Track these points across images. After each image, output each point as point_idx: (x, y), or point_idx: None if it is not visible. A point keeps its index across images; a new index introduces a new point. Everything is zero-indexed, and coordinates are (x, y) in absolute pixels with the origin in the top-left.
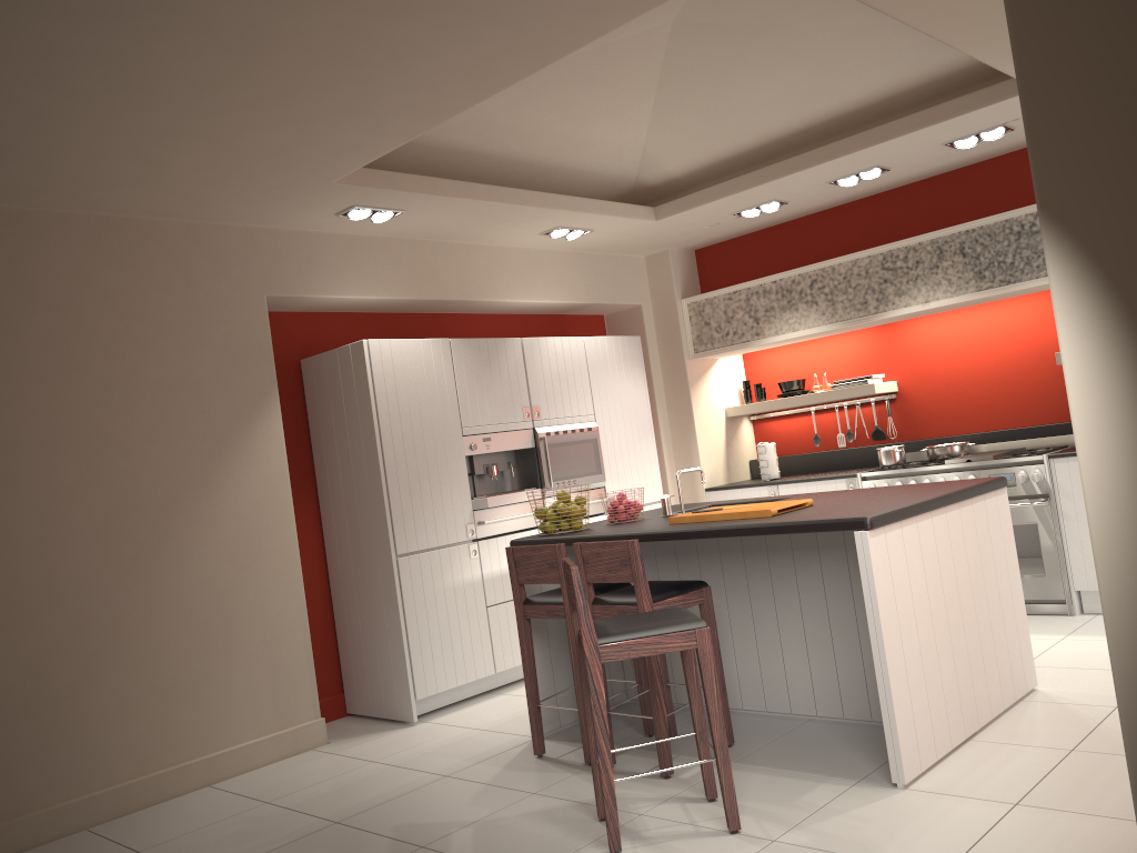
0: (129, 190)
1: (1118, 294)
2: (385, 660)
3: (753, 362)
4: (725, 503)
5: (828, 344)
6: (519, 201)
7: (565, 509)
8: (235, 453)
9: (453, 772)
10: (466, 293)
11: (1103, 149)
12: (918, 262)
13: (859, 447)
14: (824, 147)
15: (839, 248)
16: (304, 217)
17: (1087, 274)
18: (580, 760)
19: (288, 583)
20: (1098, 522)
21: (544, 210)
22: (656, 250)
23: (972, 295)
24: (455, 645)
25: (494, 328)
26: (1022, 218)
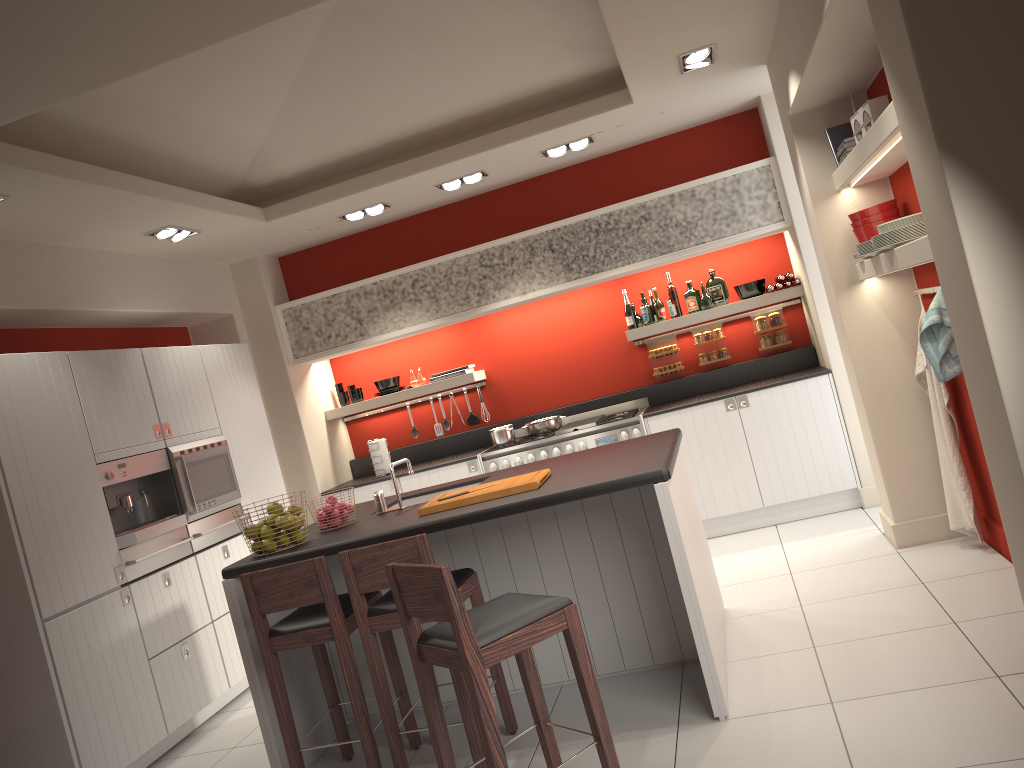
0: None
1: (1016, 217)
2: (35, 756)
3: (341, 365)
4: (417, 493)
5: (417, 342)
6: (145, 191)
7: (287, 521)
8: None
9: None
10: (64, 302)
11: (992, 92)
12: (513, 259)
13: (458, 433)
14: (445, 149)
15: (430, 250)
16: None
17: (987, 201)
18: None
19: None
20: (1017, 417)
21: (168, 204)
22: (244, 257)
23: (563, 285)
24: (123, 714)
25: (81, 344)
26: (598, 218)
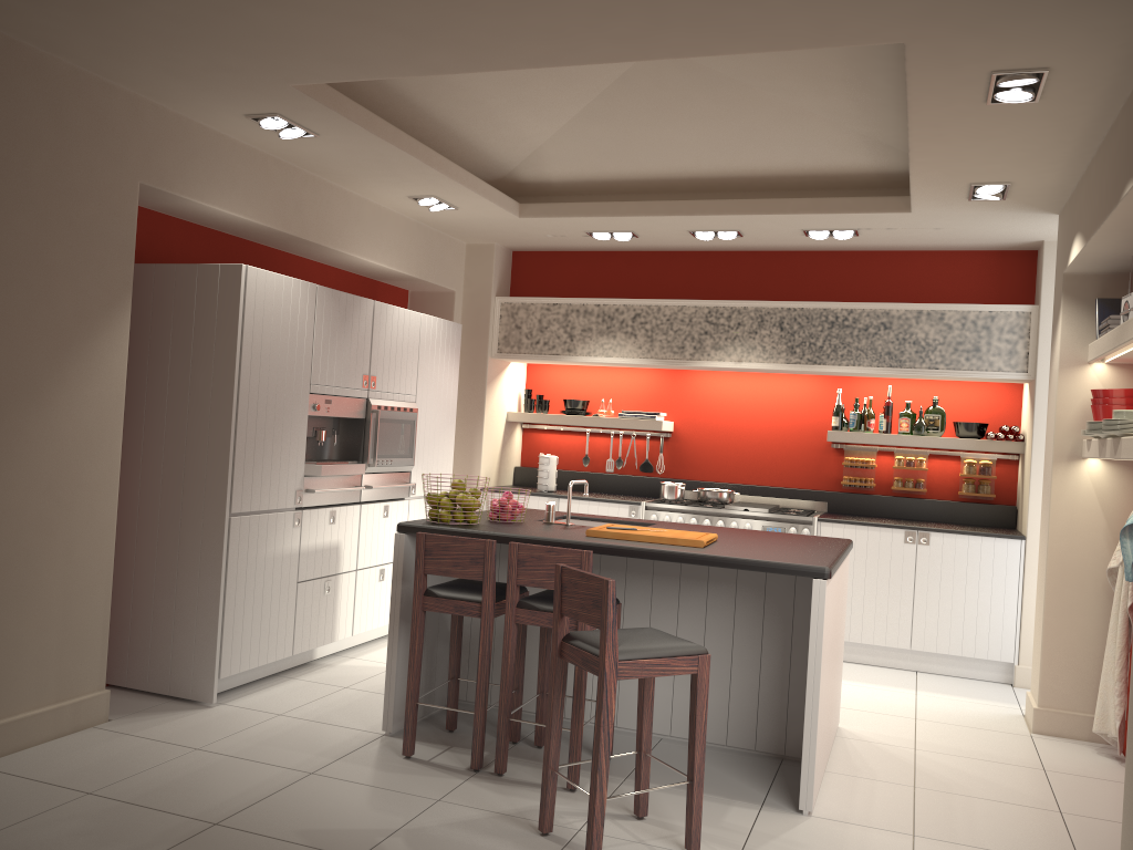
0: (56, 12)
1: None
2: (185, 629)
3: (537, 373)
4: (582, 517)
5: (617, 374)
6: (429, 162)
7: (467, 500)
8: (75, 362)
9: (316, 769)
10: (322, 237)
11: None
12: (740, 324)
13: (628, 475)
14: (711, 201)
15: (661, 290)
16: (209, 106)
17: None
18: (458, 764)
19: (100, 527)
20: None
21: (443, 178)
22: (482, 241)
23: (781, 366)
24: (264, 621)
25: (318, 278)
26: (838, 311)
